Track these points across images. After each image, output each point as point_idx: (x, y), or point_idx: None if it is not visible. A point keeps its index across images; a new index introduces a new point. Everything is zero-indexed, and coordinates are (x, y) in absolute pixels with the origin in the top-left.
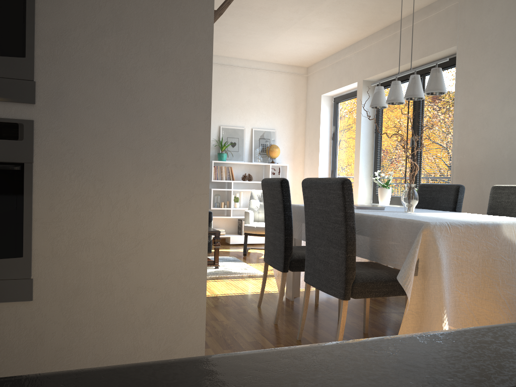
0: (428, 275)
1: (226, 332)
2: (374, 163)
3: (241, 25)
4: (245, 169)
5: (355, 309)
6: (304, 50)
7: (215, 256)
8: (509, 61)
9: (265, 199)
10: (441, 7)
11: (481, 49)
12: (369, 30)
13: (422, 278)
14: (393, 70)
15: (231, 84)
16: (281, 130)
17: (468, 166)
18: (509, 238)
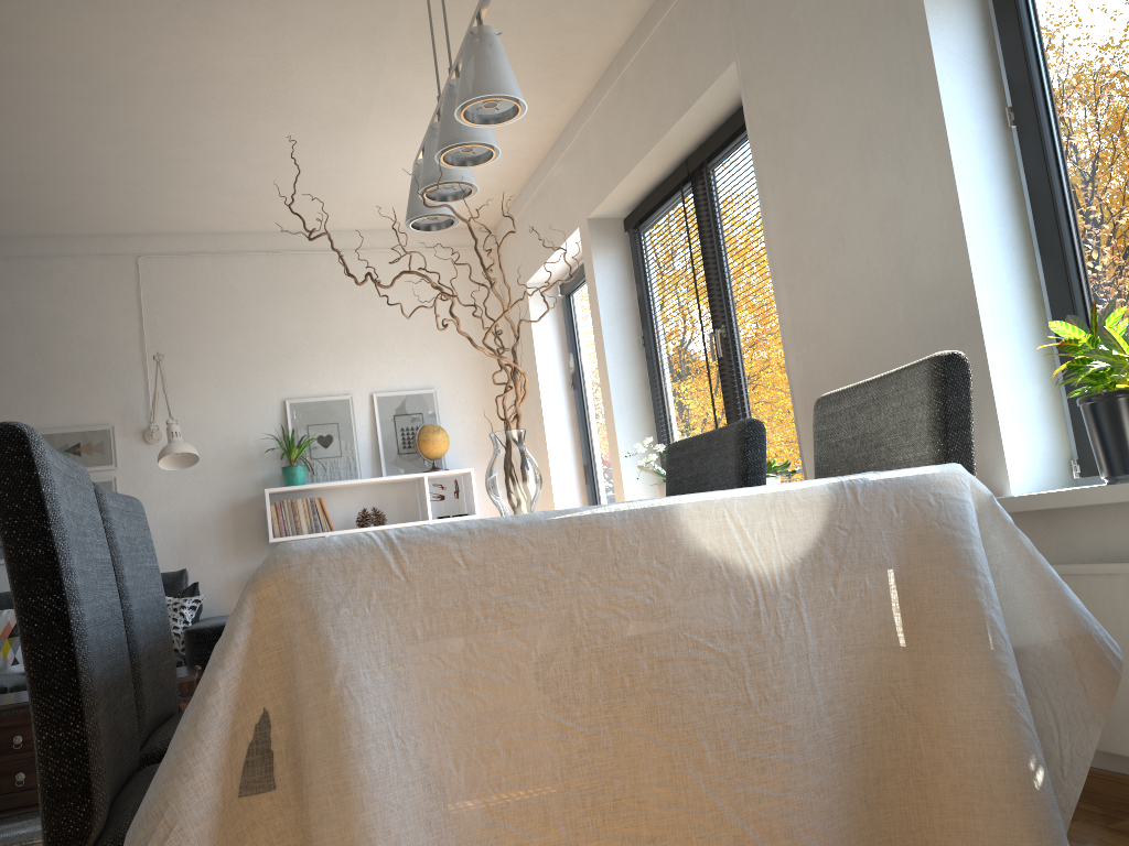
0: (304, 783)
1: None
2: (656, 423)
3: (245, 135)
4: (368, 497)
5: None
6: None
7: None
8: (852, 49)
9: None
10: None
11: (788, 44)
12: (570, 91)
13: (294, 801)
14: (639, 172)
15: (300, 295)
16: (450, 387)
17: (826, 372)
18: (718, 557)
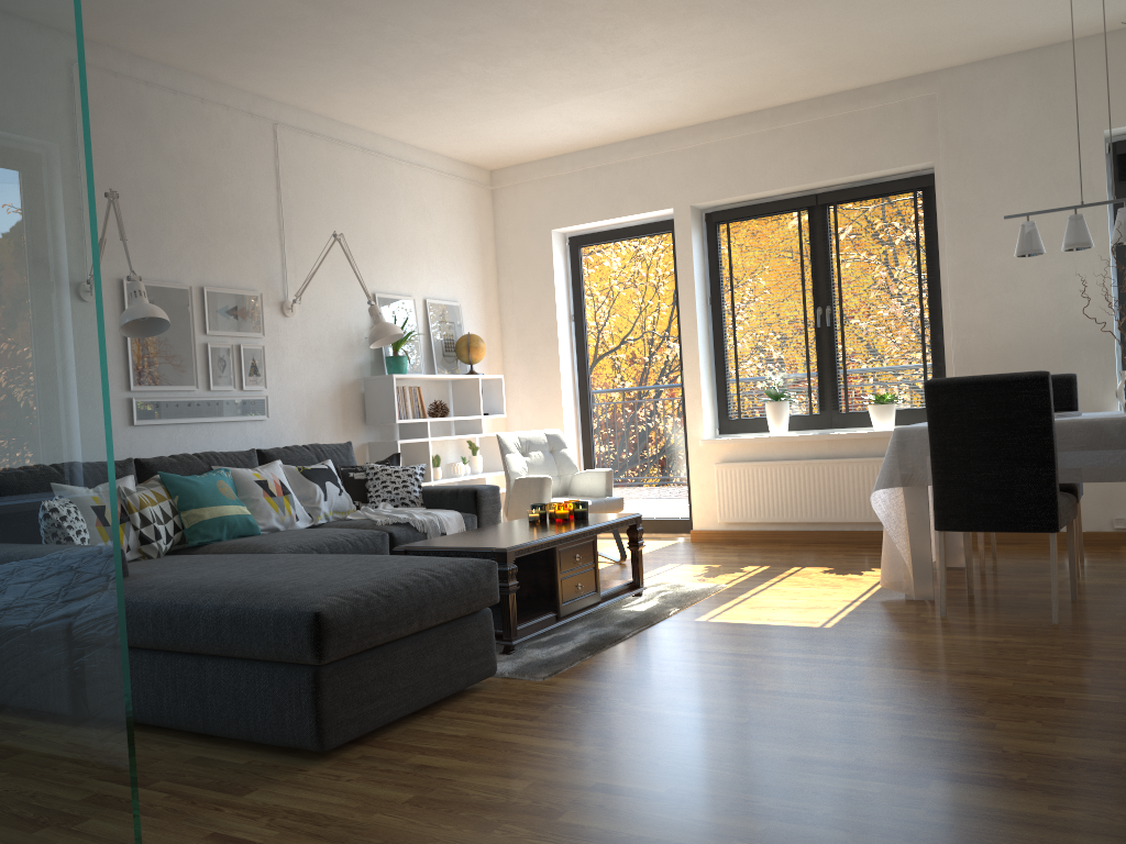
0: None
1: (1077, 647)
2: (716, 359)
3: (528, 73)
4: (422, 391)
5: (1025, 587)
6: (549, 135)
7: (639, 569)
8: (1045, 193)
9: (950, 416)
10: (890, 95)
11: (988, 171)
12: (715, 114)
13: None
14: (772, 191)
15: (382, 196)
16: (466, 303)
17: (983, 350)
18: None
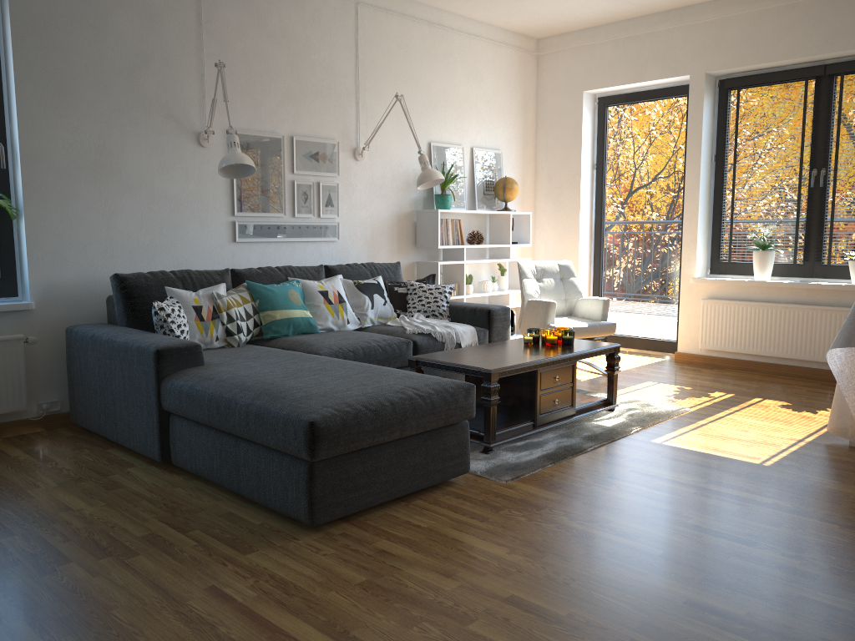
0: None
1: None
2: (714, 210)
3: None
4: (464, 222)
5: None
6: (586, 10)
7: (613, 390)
8: None
9: None
10: None
11: None
12: None
13: None
14: (783, 61)
15: (442, 62)
16: (507, 151)
17: None
18: None
